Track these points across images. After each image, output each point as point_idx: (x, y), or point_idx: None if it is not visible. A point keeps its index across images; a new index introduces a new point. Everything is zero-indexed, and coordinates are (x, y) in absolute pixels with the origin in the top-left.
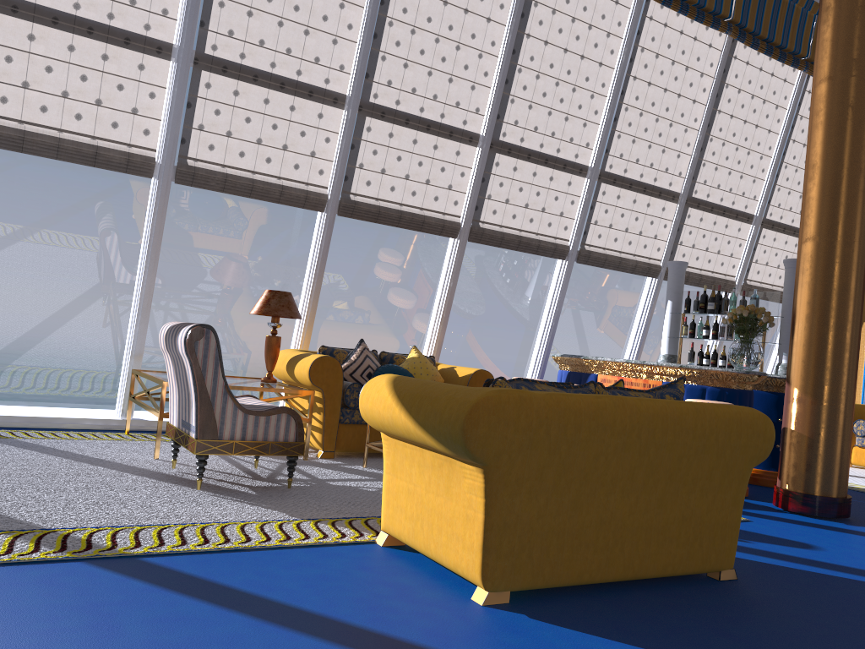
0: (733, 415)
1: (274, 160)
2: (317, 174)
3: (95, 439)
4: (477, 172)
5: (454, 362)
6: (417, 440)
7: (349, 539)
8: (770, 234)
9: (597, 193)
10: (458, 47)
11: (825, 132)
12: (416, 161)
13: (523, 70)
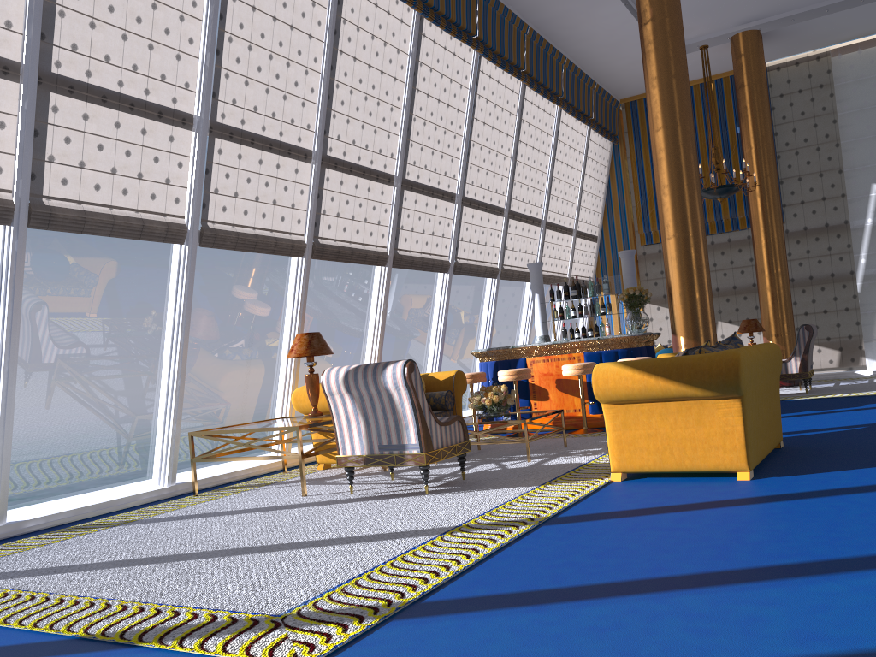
0: (774, 347)
1: (268, 215)
2: (296, 223)
3: (198, 503)
4: (395, 208)
5: None
6: (673, 395)
7: (599, 483)
8: (550, 233)
9: (461, 214)
10: (378, 103)
11: (672, 162)
12: (358, 203)
13: (416, 119)
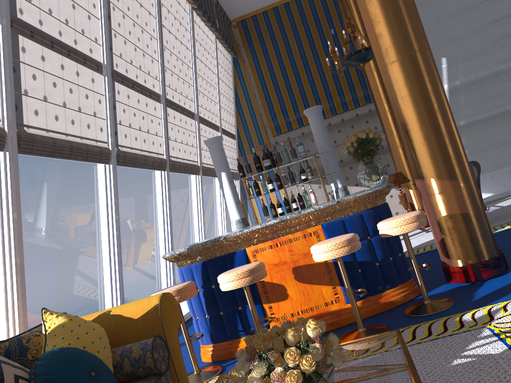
0: None
1: None
2: None
3: None
4: (5, 57)
5: None
6: None
7: None
8: (203, 127)
9: (114, 91)
10: None
11: None
12: None
13: None
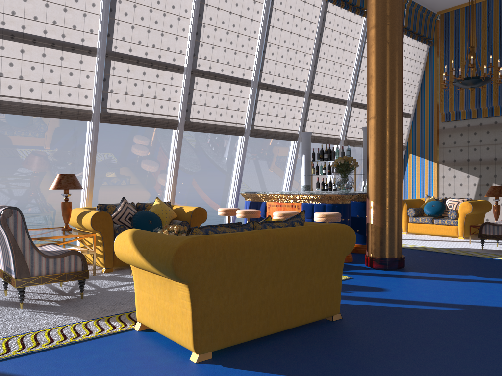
0: (332, 230)
1: (54, 92)
2: (83, 98)
3: None
4: (185, 89)
5: (192, 194)
6: (149, 270)
7: (117, 330)
8: (357, 110)
9: (258, 95)
10: (164, 14)
11: (376, 57)
12: (147, 85)
13: (206, 26)
